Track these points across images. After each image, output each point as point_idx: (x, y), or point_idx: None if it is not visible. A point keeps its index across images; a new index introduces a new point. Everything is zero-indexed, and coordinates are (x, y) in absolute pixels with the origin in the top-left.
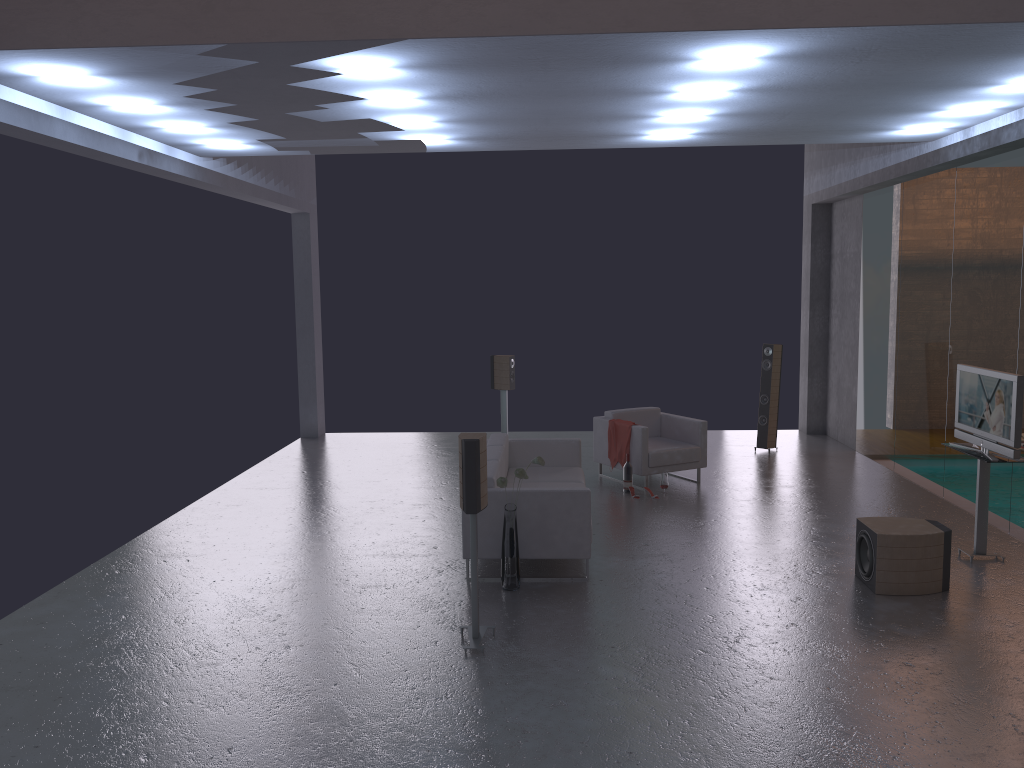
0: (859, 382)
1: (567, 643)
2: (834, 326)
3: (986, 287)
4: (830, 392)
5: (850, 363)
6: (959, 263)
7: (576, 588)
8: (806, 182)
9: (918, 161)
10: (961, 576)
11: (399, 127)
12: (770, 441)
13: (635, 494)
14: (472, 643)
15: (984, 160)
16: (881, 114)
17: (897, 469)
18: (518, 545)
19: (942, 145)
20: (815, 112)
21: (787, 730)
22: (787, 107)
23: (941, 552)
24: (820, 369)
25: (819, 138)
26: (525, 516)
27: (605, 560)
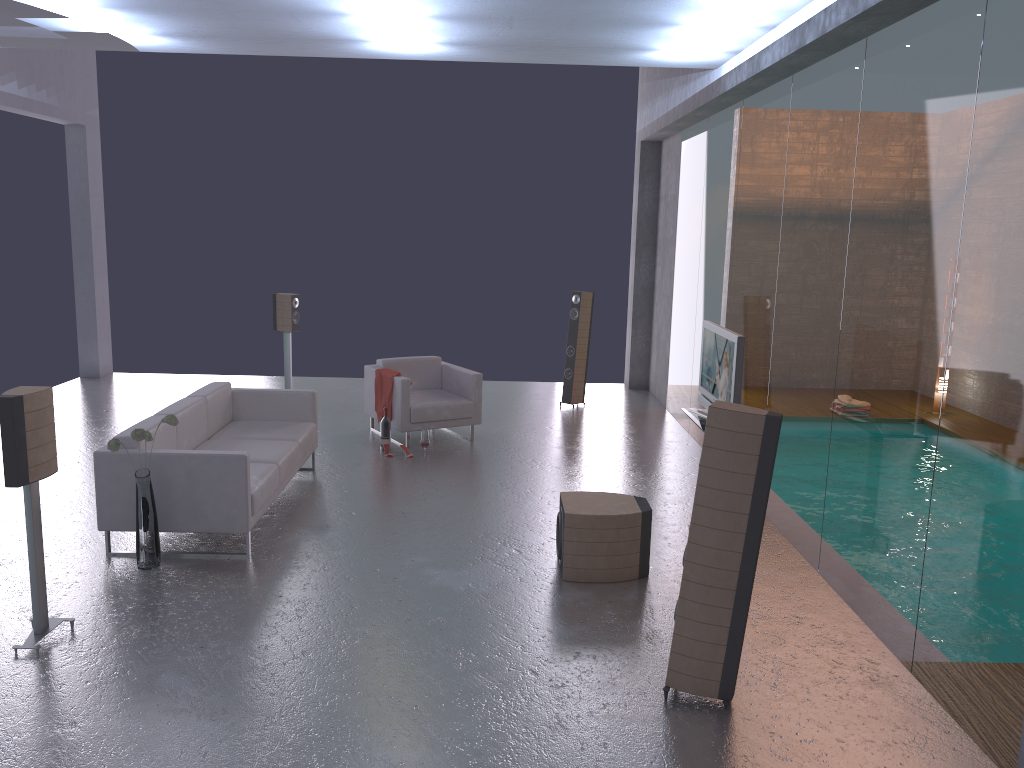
0: (671, 336)
1: (152, 641)
2: (658, 275)
3: (757, 236)
4: (653, 345)
5: (666, 315)
6: (740, 208)
7: (226, 568)
8: (638, 117)
9: (707, 92)
10: (673, 559)
11: (57, 12)
12: (575, 396)
13: (391, 452)
14: (28, 641)
15: (762, 92)
16: (622, 27)
17: (691, 431)
18: (156, 517)
19: (723, 73)
20: (542, 19)
21: (319, 767)
22: (501, 10)
23: (638, 535)
24: (645, 320)
25: (584, 57)
26: (170, 483)
27: (290, 532)
